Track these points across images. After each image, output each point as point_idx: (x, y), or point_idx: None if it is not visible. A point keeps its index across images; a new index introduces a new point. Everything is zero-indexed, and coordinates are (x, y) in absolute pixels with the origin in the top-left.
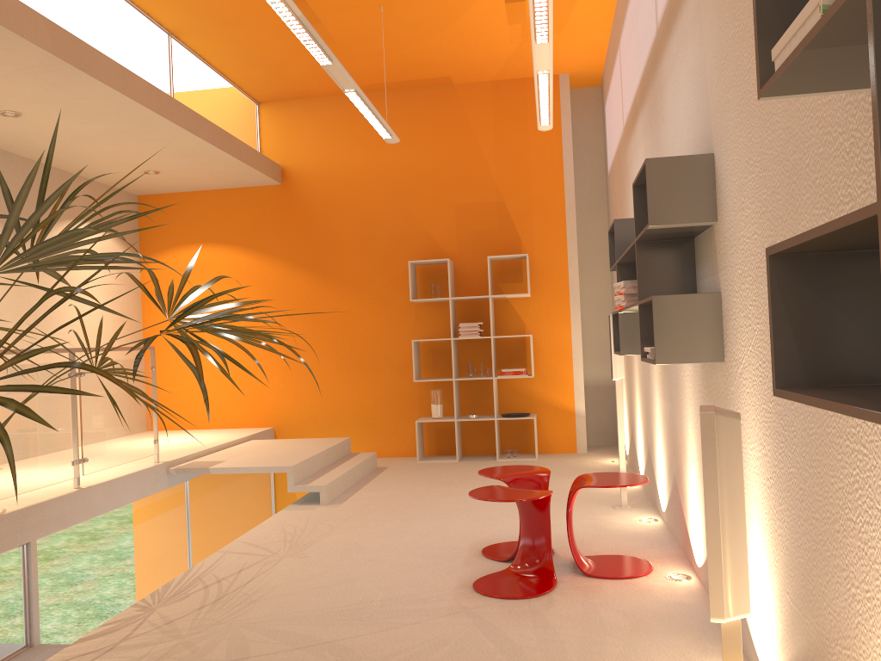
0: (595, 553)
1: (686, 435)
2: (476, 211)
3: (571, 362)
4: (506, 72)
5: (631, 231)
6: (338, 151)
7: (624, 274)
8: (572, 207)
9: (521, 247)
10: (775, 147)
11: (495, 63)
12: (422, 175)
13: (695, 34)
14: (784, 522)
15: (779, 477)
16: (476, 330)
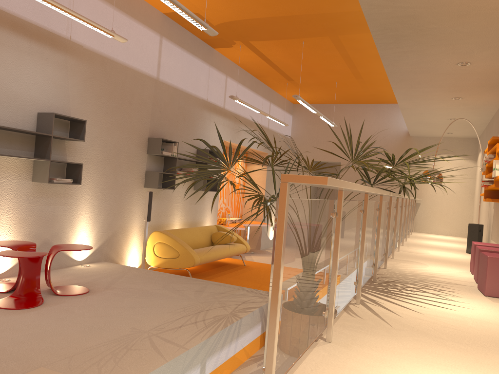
0: None
1: None
2: None
3: None
4: None
5: None
6: None
7: None
8: None
9: None
10: (112, 141)
11: None
12: None
13: (60, 71)
14: (101, 217)
15: (100, 208)
16: None
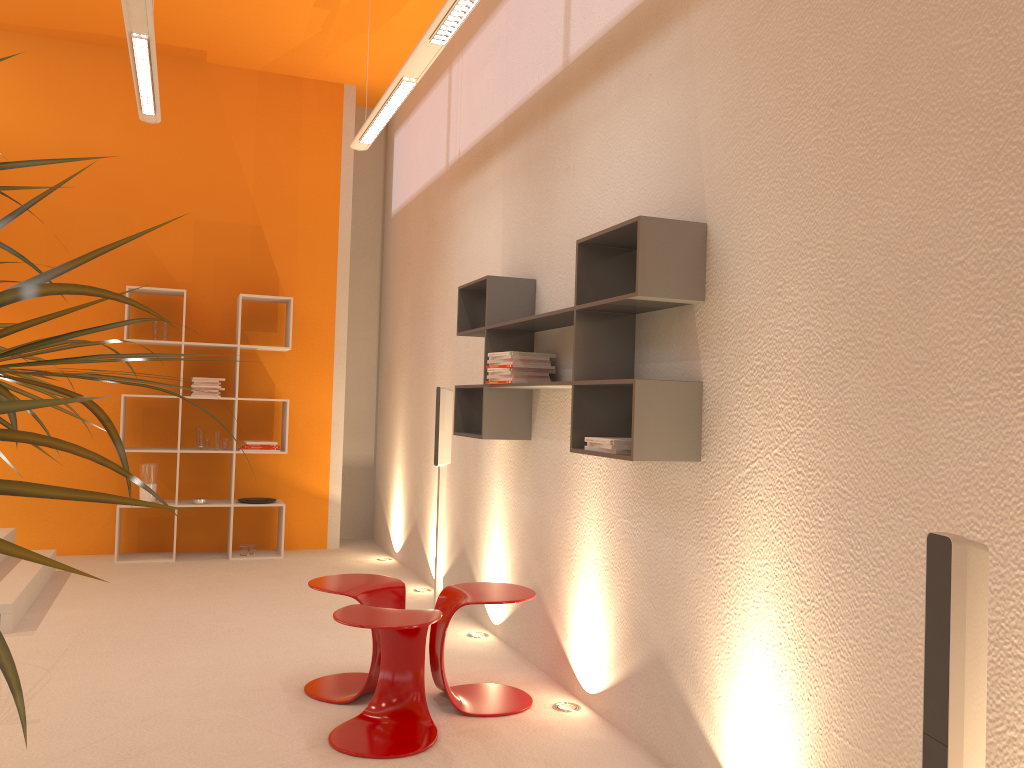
0: (451, 683)
1: (576, 539)
2: (223, 233)
3: (330, 437)
4: (282, 65)
5: (506, 292)
6: (22, 115)
7: (494, 342)
8: (347, 248)
9: (279, 288)
10: (877, 234)
11: (273, 49)
12: (150, 172)
13: (675, 84)
14: (838, 652)
15: (832, 600)
16: (215, 387)
